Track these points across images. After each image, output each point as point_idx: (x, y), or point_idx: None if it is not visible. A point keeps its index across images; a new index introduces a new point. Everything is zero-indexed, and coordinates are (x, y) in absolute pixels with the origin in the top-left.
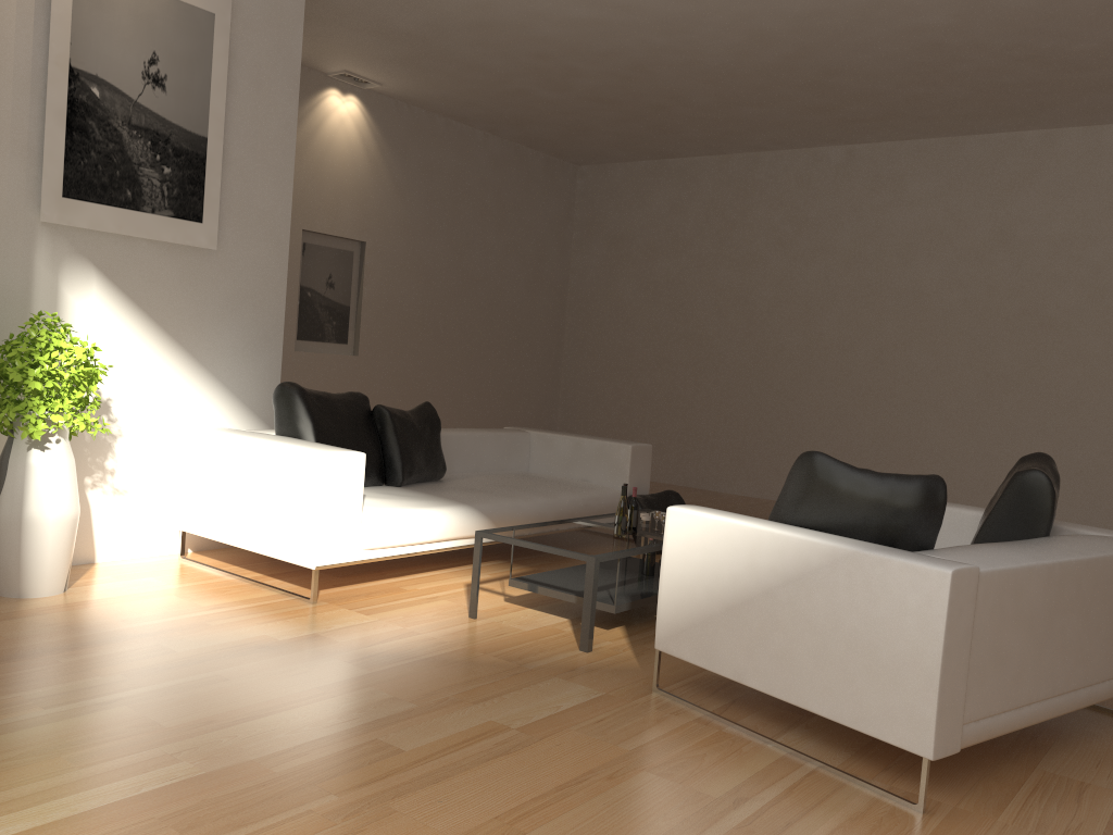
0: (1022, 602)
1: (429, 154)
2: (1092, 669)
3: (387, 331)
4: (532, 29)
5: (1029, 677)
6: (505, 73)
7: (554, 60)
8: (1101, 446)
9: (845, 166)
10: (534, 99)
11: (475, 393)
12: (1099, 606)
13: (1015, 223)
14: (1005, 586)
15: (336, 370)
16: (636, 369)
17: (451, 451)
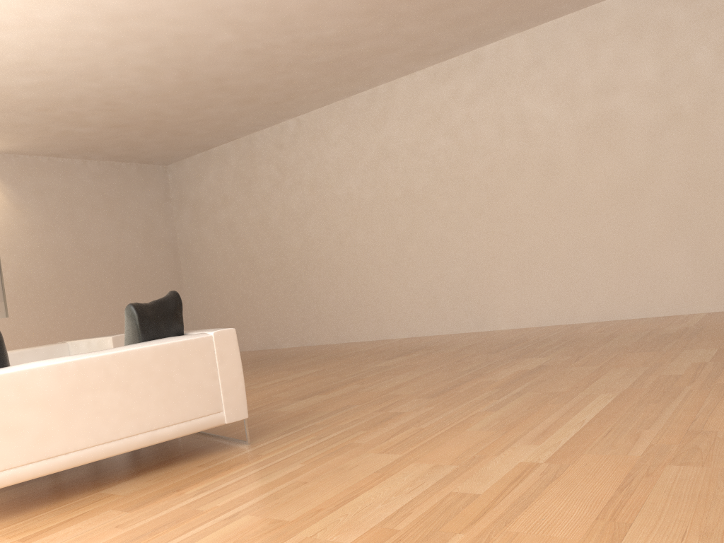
0: (29, 392)
1: (39, 181)
2: (149, 420)
3: (30, 297)
4: (15, 96)
5: (60, 437)
6: (40, 123)
7: (55, 110)
8: (462, 265)
9: (297, 130)
10: (80, 134)
11: (115, 321)
12: (142, 380)
13: (388, 142)
14: (2, 385)
15: None
16: (222, 282)
17: None
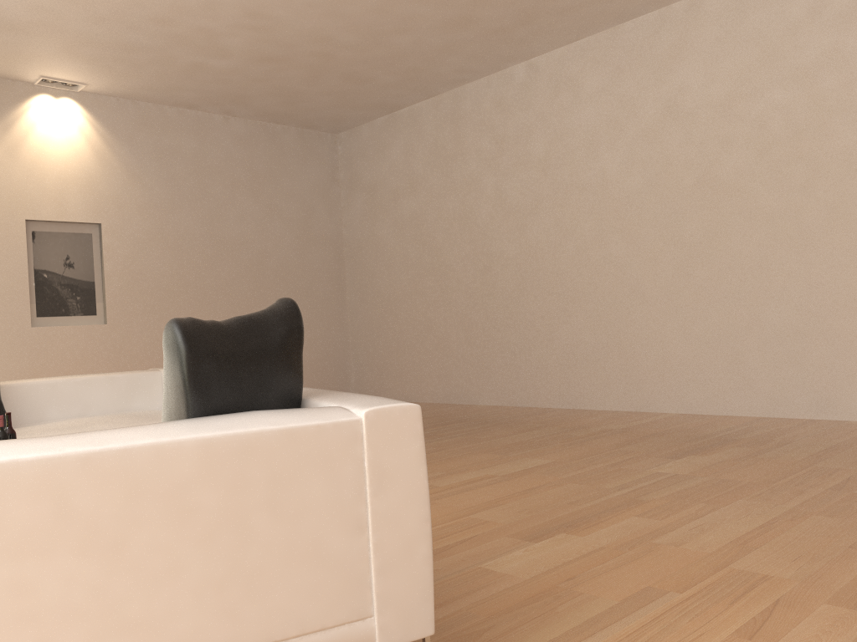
0: None
1: (164, 141)
2: (173, 640)
3: (138, 298)
4: None
5: None
6: (159, 48)
7: (177, 22)
8: (795, 305)
9: (529, 80)
10: (217, 71)
11: None
12: (163, 530)
13: (678, 96)
14: None
15: (83, 339)
16: (399, 302)
17: (40, 399)
